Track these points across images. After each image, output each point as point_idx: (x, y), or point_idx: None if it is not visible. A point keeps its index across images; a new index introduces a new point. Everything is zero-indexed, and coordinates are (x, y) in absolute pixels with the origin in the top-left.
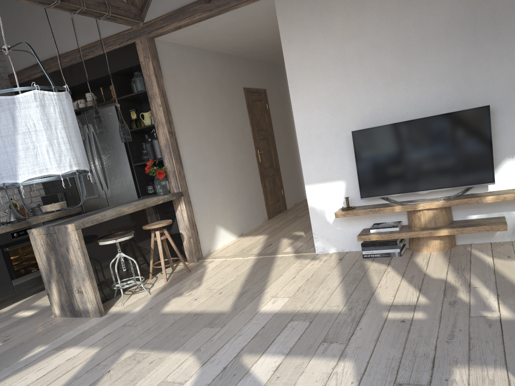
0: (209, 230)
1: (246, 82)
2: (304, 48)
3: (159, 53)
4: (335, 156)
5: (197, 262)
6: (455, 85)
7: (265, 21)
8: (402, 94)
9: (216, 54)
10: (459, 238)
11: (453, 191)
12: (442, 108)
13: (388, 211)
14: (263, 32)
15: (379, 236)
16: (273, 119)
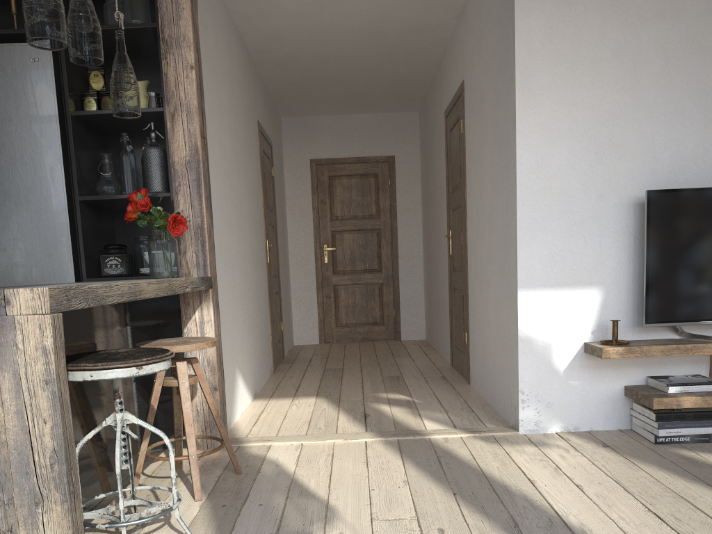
0: (230, 377)
1: (259, 115)
2: (559, 16)
3: None
4: (590, 238)
5: (224, 448)
6: None
7: None
8: None
9: (239, 35)
10: None
11: None
12: None
13: (711, 352)
14: (353, 17)
15: (700, 401)
16: (276, 197)
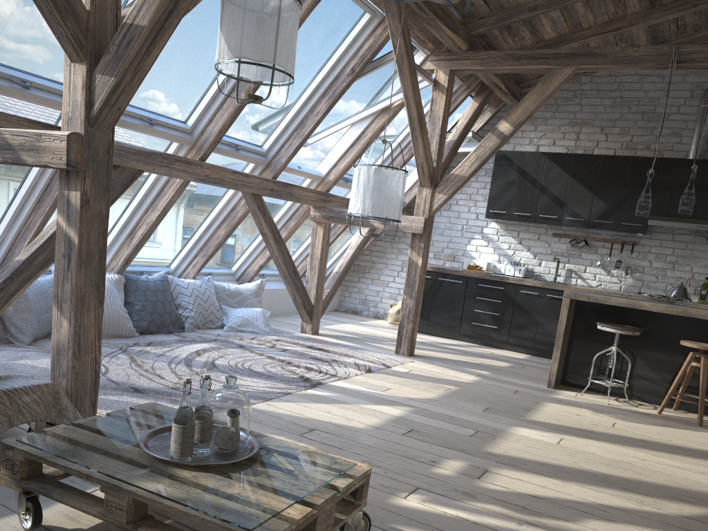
0: None
1: None
2: None
3: None
4: None
5: None
6: None
7: None
8: None
9: None
10: None
11: None
12: None
13: None
14: None
15: None
16: None
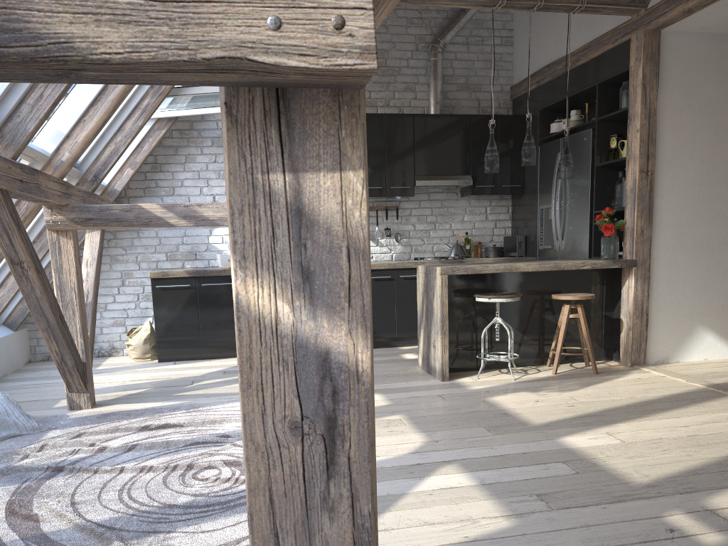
0: (679, 329)
1: None
2: None
3: (667, 51)
4: None
5: (630, 367)
6: None
7: None
8: None
9: None
10: None
11: None
12: None
13: None
14: None
15: None
16: None
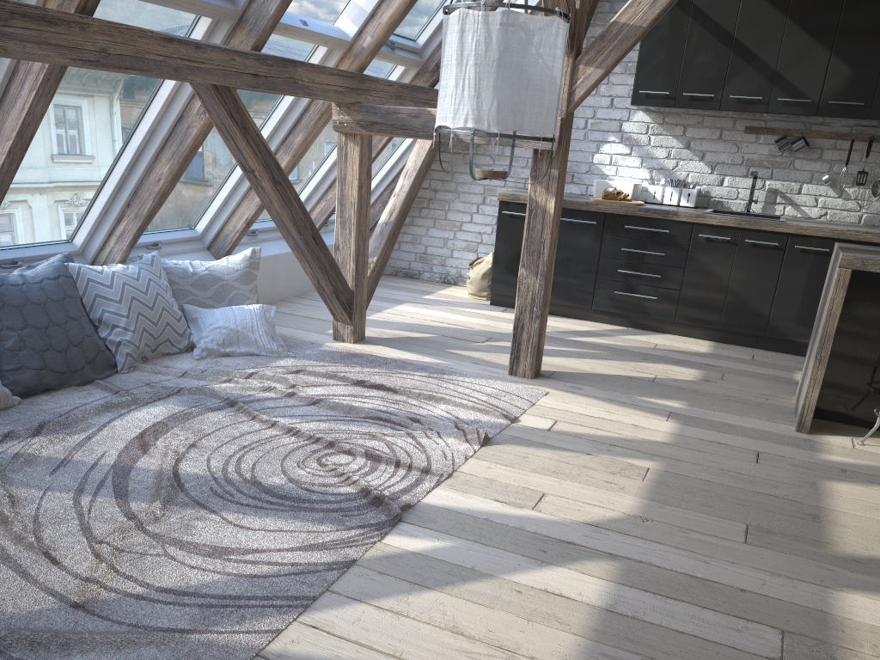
0: None
1: None
2: None
3: None
4: None
5: None
6: None
7: None
8: None
9: None
10: None
11: None
12: None
13: None
14: None
15: None
16: None
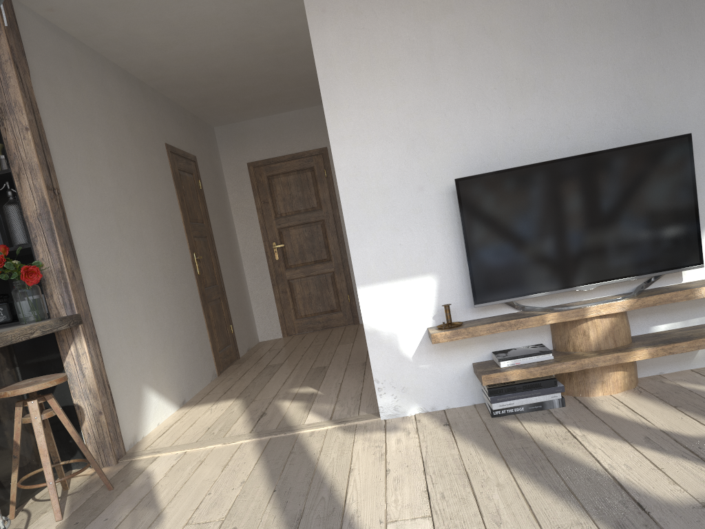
0: (133, 396)
1: (168, 136)
2: (352, 25)
3: (20, 25)
4: (417, 230)
5: (118, 464)
6: (625, 102)
7: (234, 4)
8: (537, 116)
9: (120, 71)
10: (639, 367)
11: (627, 285)
12: (604, 142)
13: (534, 325)
14: (219, 37)
15: (525, 372)
16: (210, 207)
